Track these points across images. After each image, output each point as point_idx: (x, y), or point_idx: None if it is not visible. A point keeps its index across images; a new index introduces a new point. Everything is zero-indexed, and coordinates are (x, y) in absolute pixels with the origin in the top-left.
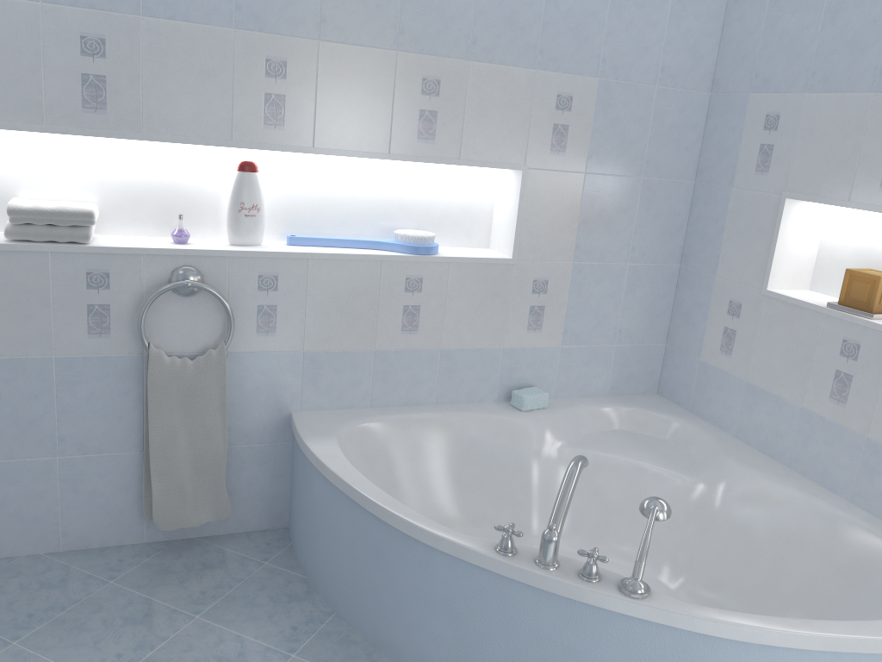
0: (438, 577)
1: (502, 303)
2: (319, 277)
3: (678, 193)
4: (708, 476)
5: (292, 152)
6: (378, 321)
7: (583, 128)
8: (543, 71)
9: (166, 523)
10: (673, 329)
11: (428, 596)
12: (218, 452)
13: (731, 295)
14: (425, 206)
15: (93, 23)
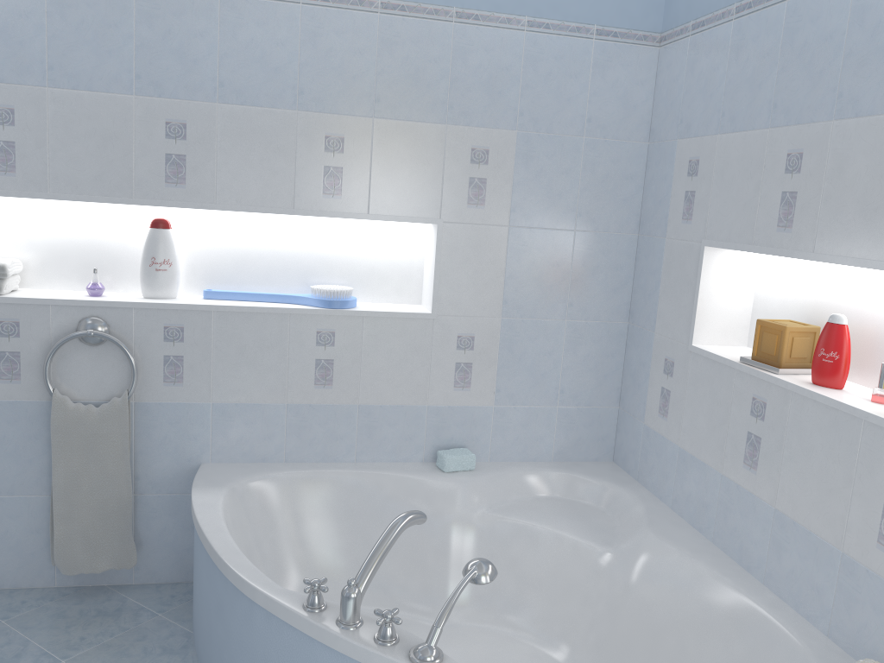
0: (258, 632)
1: (424, 359)
2: (225, 329)
3: (619, 246)
4: (624, 549)
5: (194, 208)
6: (289, 374)
7: (503, 181)
8: (454, 125)
9: (68, 567)
10: (623, 391)
11: (252, 652)
12: (122, 499)
13: (666, 352)
14: (349, 262)
15: (3, 95)
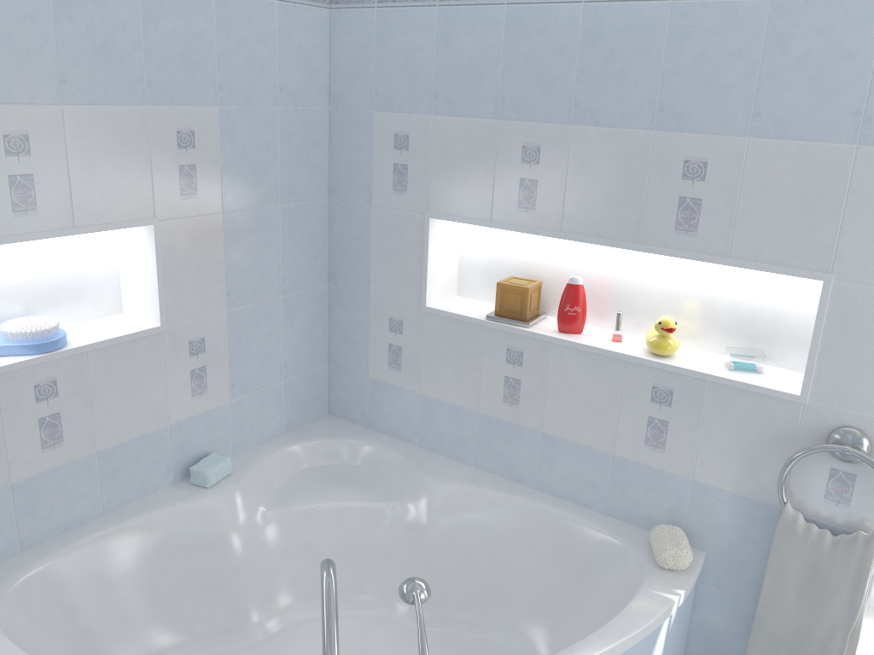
0: None
1: (159, 378)
2: None
3: (316, 214)
4: (411, 498)
5: None
6: (8, 448)
7: (212, 165)
8: (155, 106)
9: None
10: (334, 349)
11: None
12: None
13: (390, 312)
14: (31, 283)
15: None
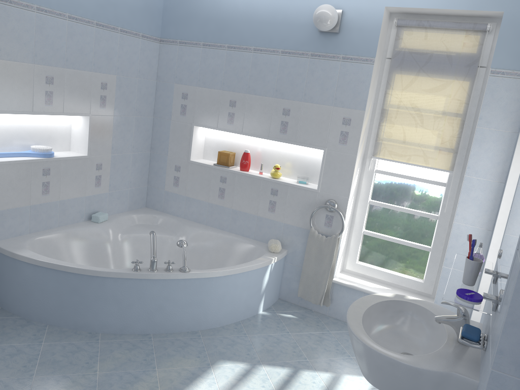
0: (109, 288)
1: (84, 176)
2: (2, 173)
3: (148, 122)
4: (180, 234)
5: None
6: (31, 191)
7: (112, 97)
8: (95, 72)
9: None
10: (150, 179)
11: (104, 297)
12: None
13: (175, 163)
14: (41, 133)
15: None
